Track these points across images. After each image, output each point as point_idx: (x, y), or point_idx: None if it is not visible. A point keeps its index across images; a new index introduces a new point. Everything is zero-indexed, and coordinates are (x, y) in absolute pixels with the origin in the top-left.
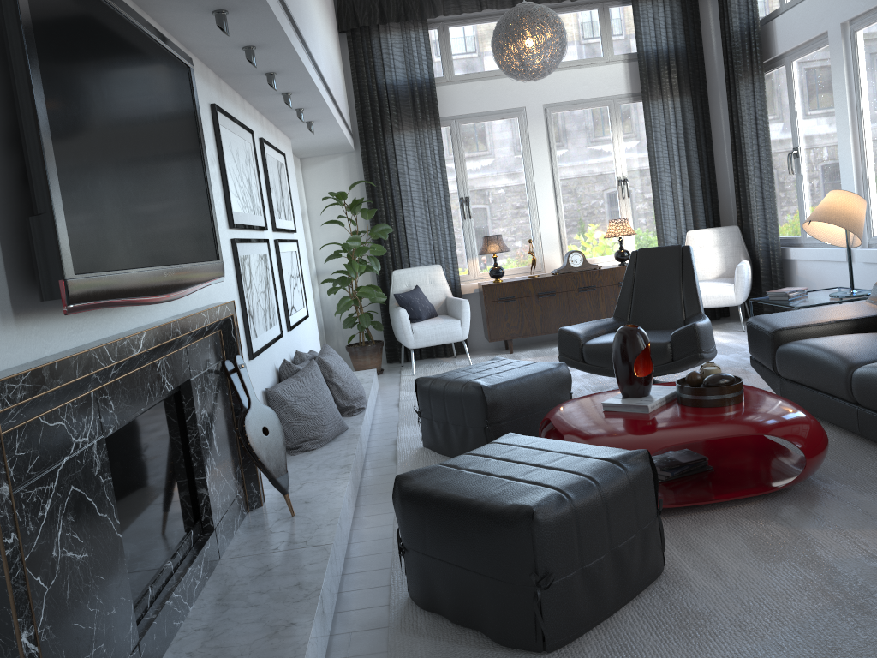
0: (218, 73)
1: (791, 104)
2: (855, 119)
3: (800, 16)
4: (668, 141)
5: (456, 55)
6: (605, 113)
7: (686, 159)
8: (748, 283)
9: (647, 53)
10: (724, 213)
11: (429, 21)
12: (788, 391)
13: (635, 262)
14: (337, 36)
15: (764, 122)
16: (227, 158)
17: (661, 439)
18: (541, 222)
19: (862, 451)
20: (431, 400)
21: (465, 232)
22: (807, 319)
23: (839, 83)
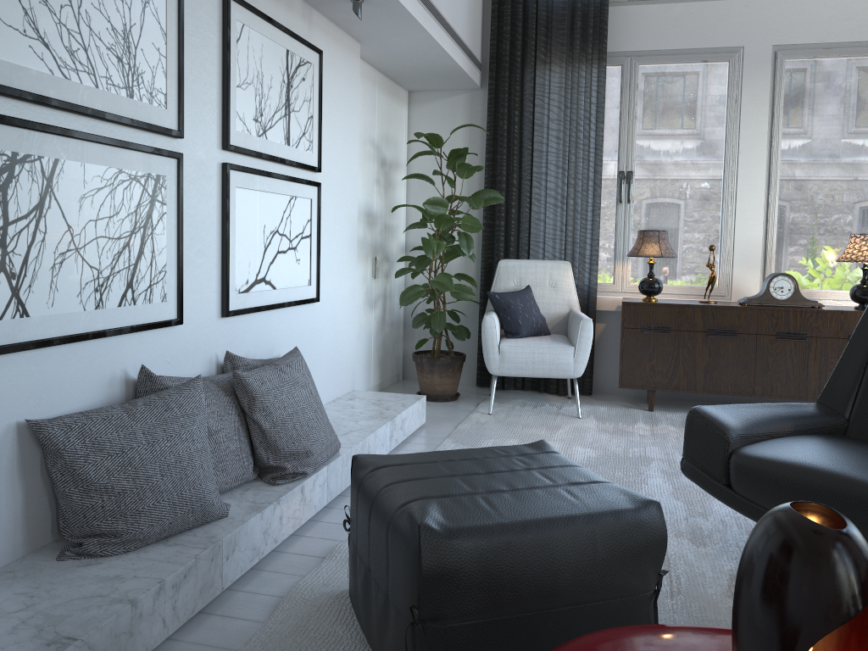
0: None
1: None
2: None
3: None
4: None
5: None
6: None
7: None
8: None
9: None
10: None
11: None
12: None
13: None
14: None
15: None
16: None
17: None
18: (738, 223)
19: None
20: (357, 510)
21: (618, 222)
22: None
23: None
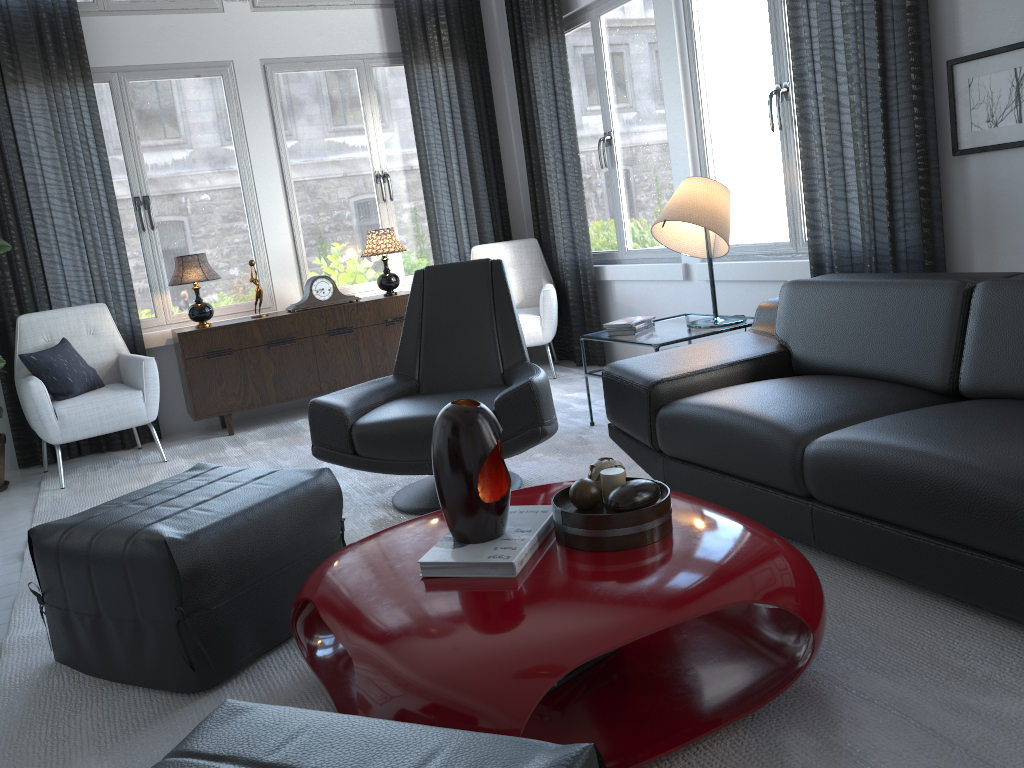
0: None
1: (600, 73)
2: (688, 90)
3: None
4: (441, 123)
5: None
6: (352, 79)
7: (465, 149)
8: (557, 313)
9: None
10: (515, 223)
11: None
12: (678, 476)
13: (421, 287)
14: None
15: (567, 98)
16: None
17: (564, 648)
18: (268, 235)
19: (831, 578)
20: (63, 572)
21: (146, 251)
22: (689, 362)
23: (668, 42)
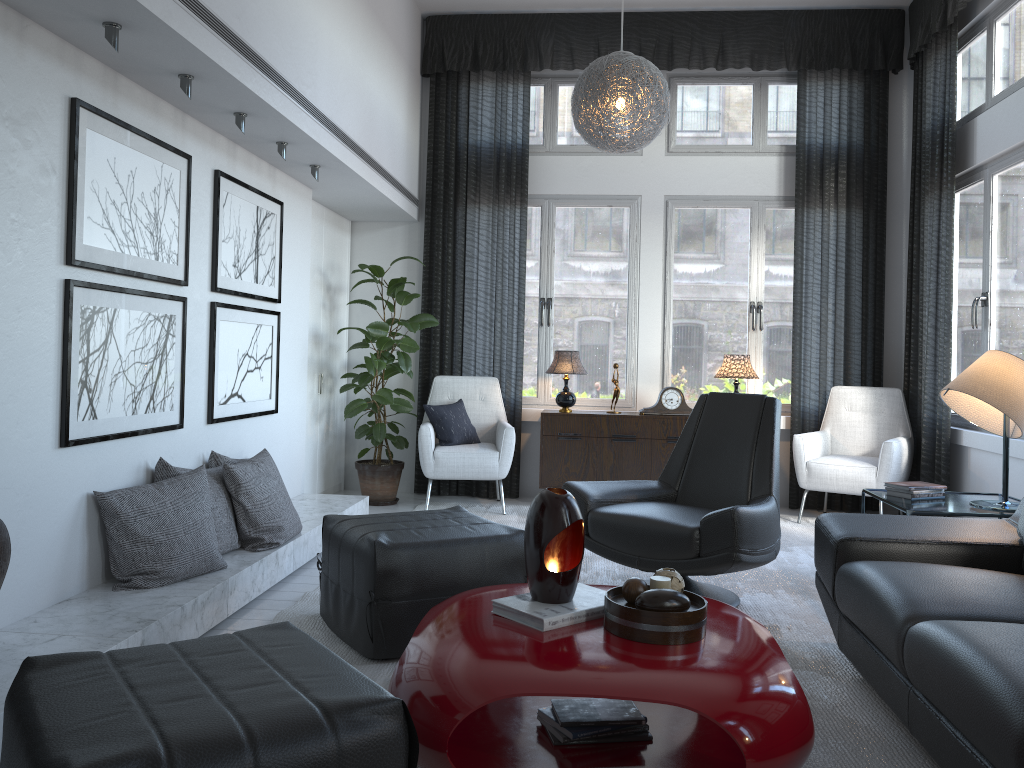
0: (109, 64)
1: (986, 232)
2: None
3: (1006, 114)
4: (822, 264)
5: (563, 120)
6: (745, 217)
7: (845, 291)
8: (897, 468)
9: (810, 147)
10: (890, 370)
11: (535, 76)
12: (845, 635)
13: (701, 409)
14: (413, 78)
15: (947, 253)
16: (90, 173)
17: (517, 681)
18: (641, 344)
19: (900, 764)
20: (329, 549)
21: (540, 342)
22: (899, 530)
23: None
